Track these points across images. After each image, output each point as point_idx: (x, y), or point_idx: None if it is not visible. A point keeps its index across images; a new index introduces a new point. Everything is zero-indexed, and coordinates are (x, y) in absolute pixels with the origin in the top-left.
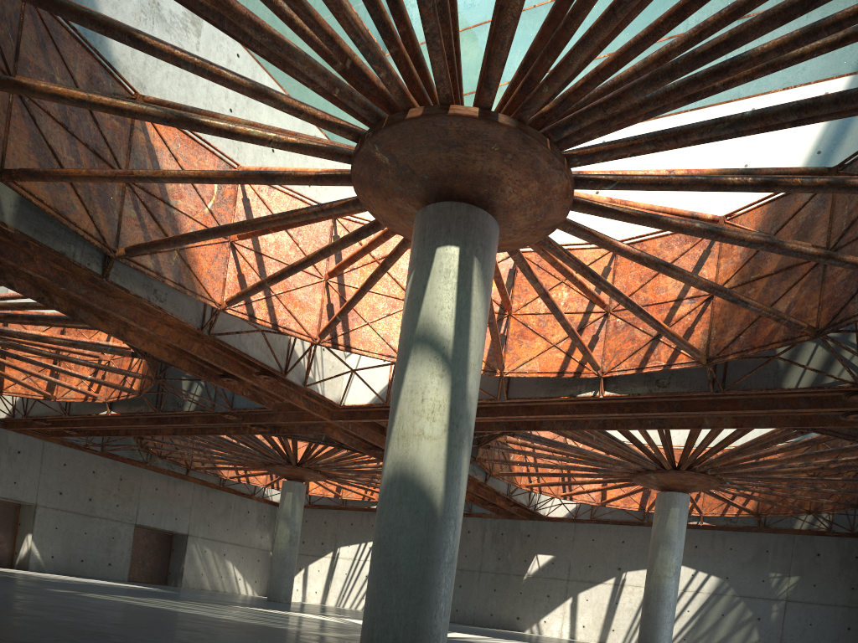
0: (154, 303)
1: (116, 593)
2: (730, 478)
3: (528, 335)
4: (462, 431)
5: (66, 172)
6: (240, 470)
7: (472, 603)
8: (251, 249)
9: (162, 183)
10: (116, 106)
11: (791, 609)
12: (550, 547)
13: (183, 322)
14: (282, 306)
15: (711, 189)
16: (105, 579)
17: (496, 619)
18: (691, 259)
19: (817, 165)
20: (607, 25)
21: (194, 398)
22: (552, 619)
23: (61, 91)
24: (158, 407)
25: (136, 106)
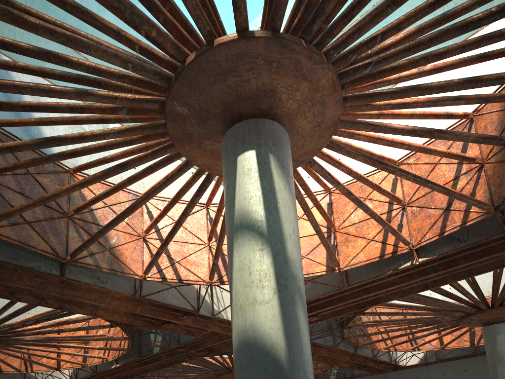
0: (99, 285)
1: None
2: None
3: (351, 239)
4: (292, 290)
5: (9, 211)
6: None
7: None
8: (157, 239)
9: (92, 214)
10: (6, 146)
11: None
12: None
13: (121, 293)
14: (183, 267)
15: (460, 32)
16: None
17: None
18: (456, 149)
19: None
20: None
21: (158, 343)
22: None
23: None
24: (140, 355)
25: (18, 142)
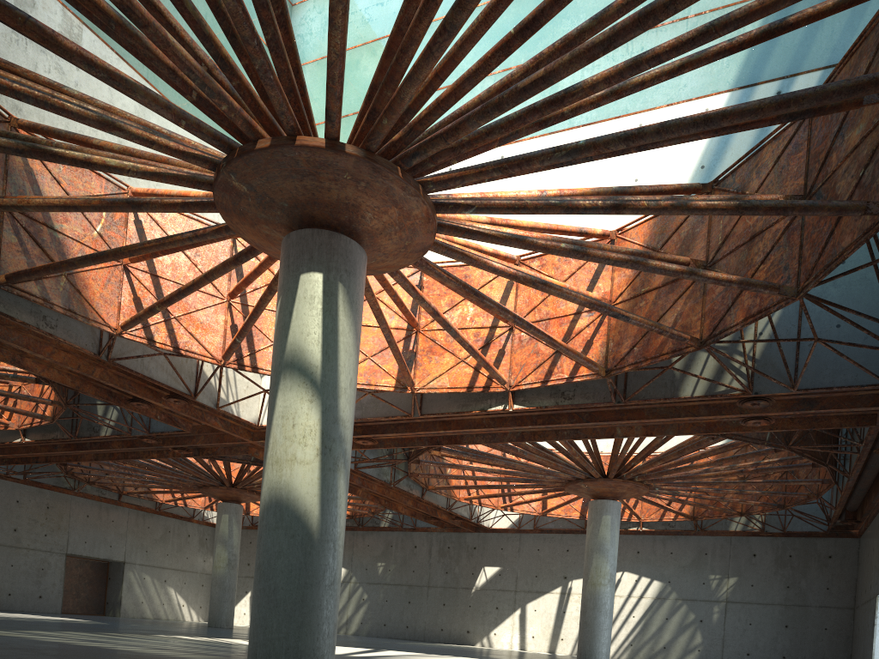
0: (44, 330)
1: (28, 628)
2: (658, 484)
3: (437, 351)
4: (337, 454)
5: None
6: (175, 493)
7: (422, 618)
8: (147, 272)
9: None
10: None
11: (731, 610)
12: (497, 559)
13: (77, 348)
14: (183, 328)
15: (565, 212)
16: (36, 613)
17: (447, 634)
18: (588, 273)
19: (701, 179)
20: (428, 63)
21: (111, 422)
22: (502, 631)
23: None
24: (74, 433)
25: None
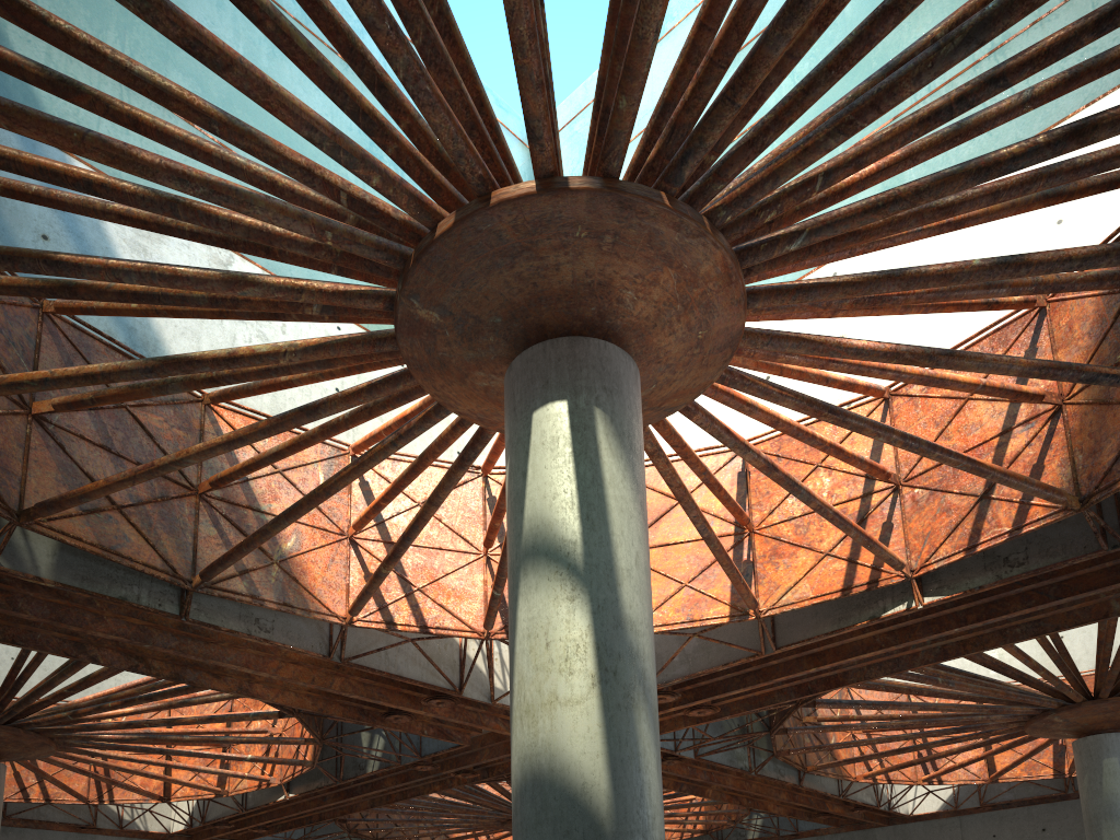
0: (257, 635)
1: None
2: None
3: (784, 551)
4: (628, 680)
5: (83, 490)
6: (476, 836)
7: None
8: (379, 540)
9: (248, 488)
10: (84, 373)
11: None
12: None
13: (301, 652)
14: (430, 600)
15: (975, 180)
16: None
17: None
18: None
19: None
20: None
21: (377, 753)
22: None
23: (18, 377)
24: (339, 775)
25: (109, 365)
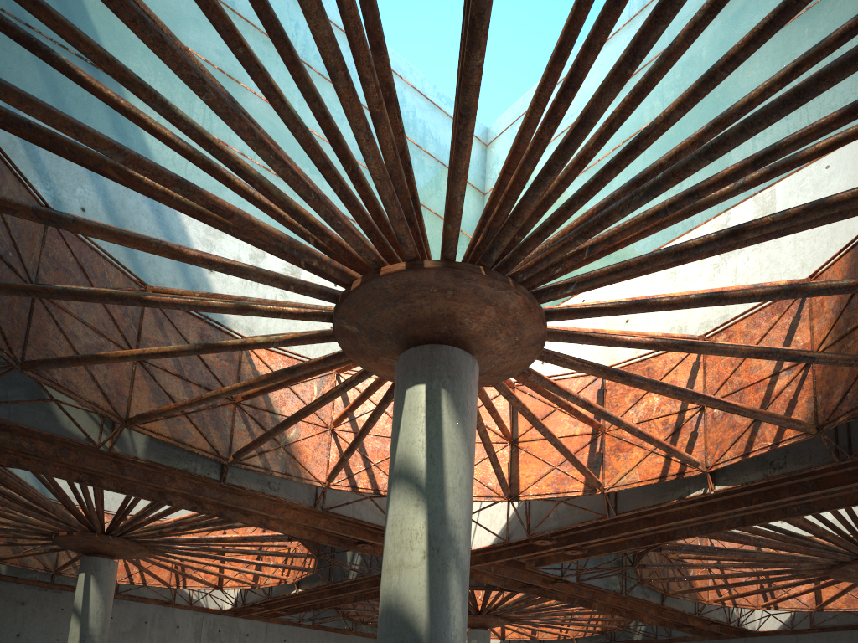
0: (268, 493)
1: None
2: None
3: (624, 447)
4: (446, 554)
5: (162, 409)
6: None
7: None
8: (350, 431)
9: (267, 398)
10: (161, 351)
11: None
12: None
13: (296, 504)
14: (382, 472)
15: (674, 258)
16: None
17: None
18: (781, 330)
19: None
20: (460, 154)
21: (356, 566)
22: None
23: (125, 352)
24: (330, 579)
25: (174, 347)
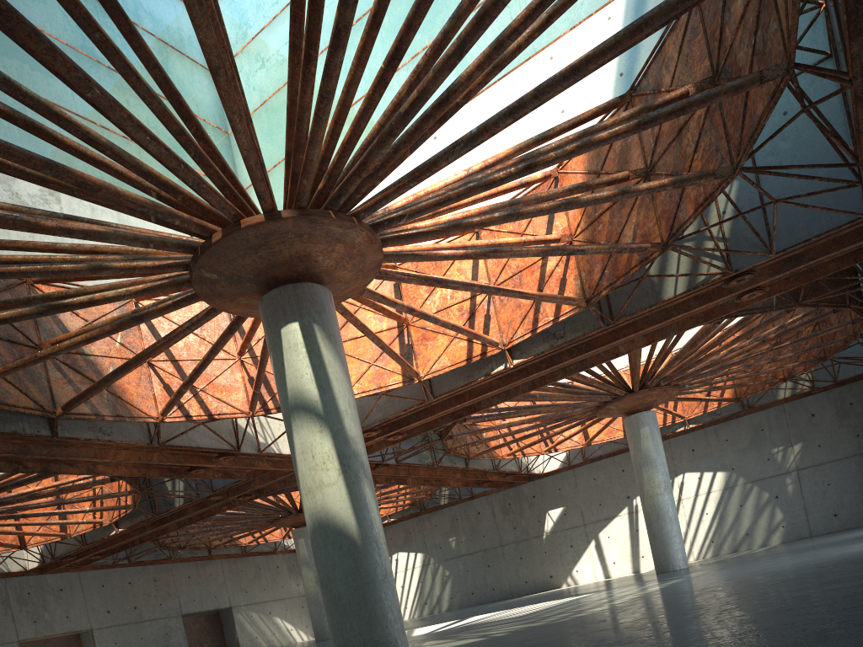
0: (103, 439)
1: None
2: (686, 380)
3: (429, 336)
4: (356, 468)
5: None
6: (253, 533)
7: (505, 577)
8: (167, 360)
9: None
10: None
11: (805, 477)
12: (558, 500)
13: (133, 444)
14: (210, 396)
15: (485, 189)
16: None
17: (532, 585)
18: (543, 216)
19: (623, 86)
20: (320, 126)
21: (180, 492)
22: (583, 566)
23: None
24: (154, 511)
25: (14, 312)
